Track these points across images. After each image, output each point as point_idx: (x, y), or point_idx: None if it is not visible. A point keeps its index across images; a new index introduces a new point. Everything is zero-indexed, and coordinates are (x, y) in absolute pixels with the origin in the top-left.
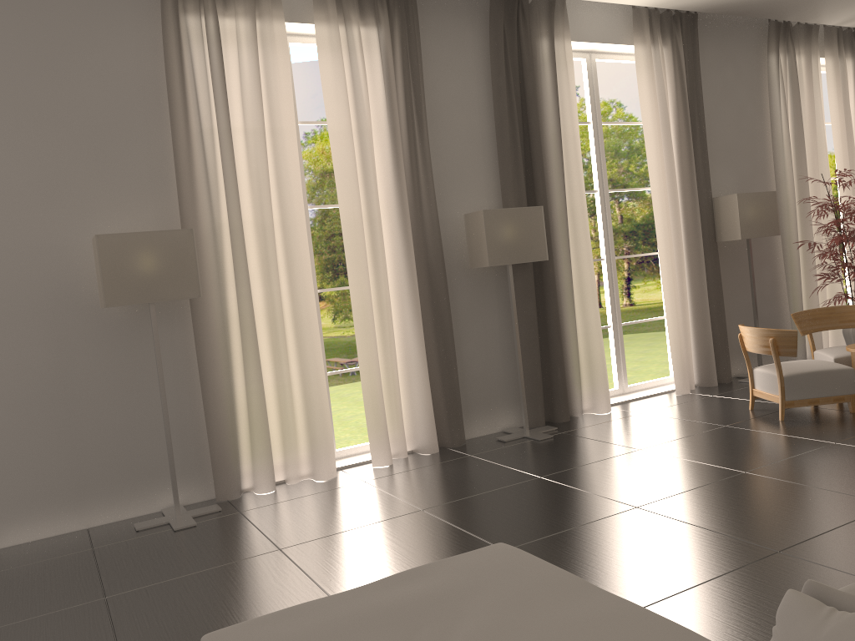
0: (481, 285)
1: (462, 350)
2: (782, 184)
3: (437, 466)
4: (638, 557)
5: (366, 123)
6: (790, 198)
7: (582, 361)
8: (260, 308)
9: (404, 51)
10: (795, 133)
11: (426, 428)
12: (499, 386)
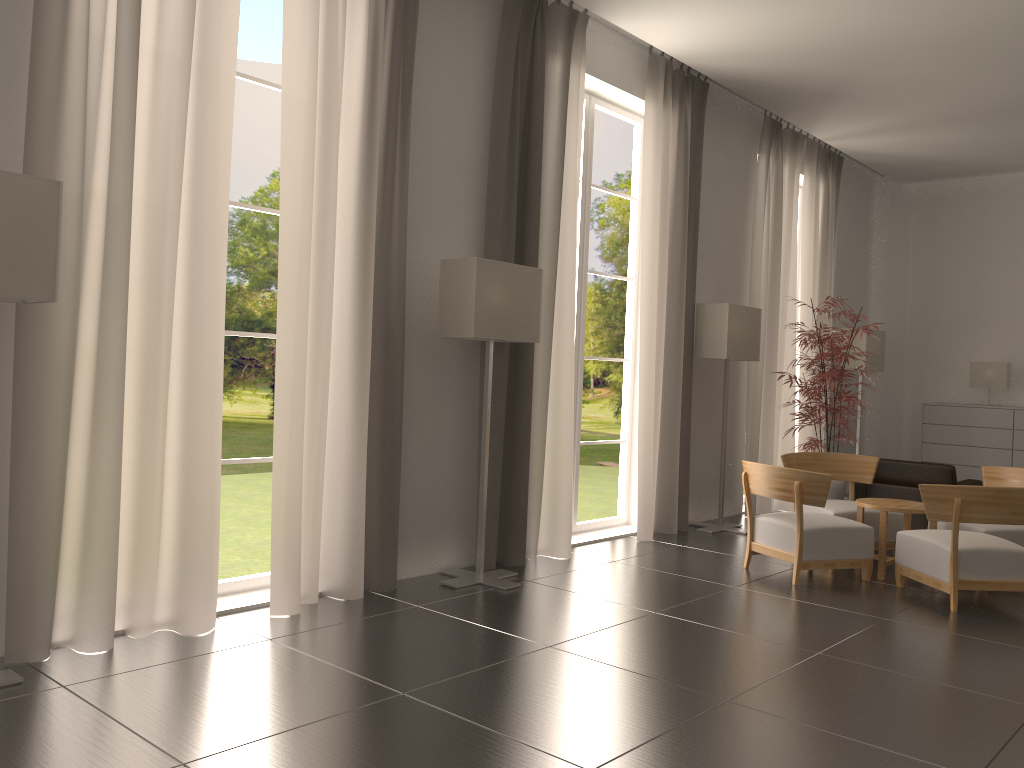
0: (442, 362)
1: (406, 452)
2: (756, 304)
3: (378, 621)
4: None
5: (337, 95)
6: (761, 321)
7: (544, 486)
8: (130, 341)
9: (399, 12)
10: (773, 248)
11: (352, 560)
12: (444, 507)
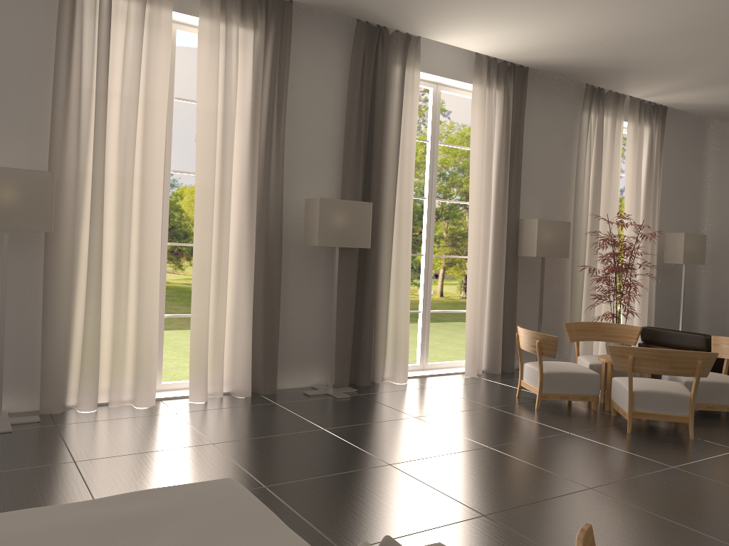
0: (312, 260)
1: (286, 313)
2: (578, 217)
3: (243, 409)
4: (371, 506)
5: (230, 108)
6: (583, 229)
7: (389, 337)
8: (110, 250)
9: (275, 54)
10: (595, 178)
11: (242, 375)
12: (315, 347)
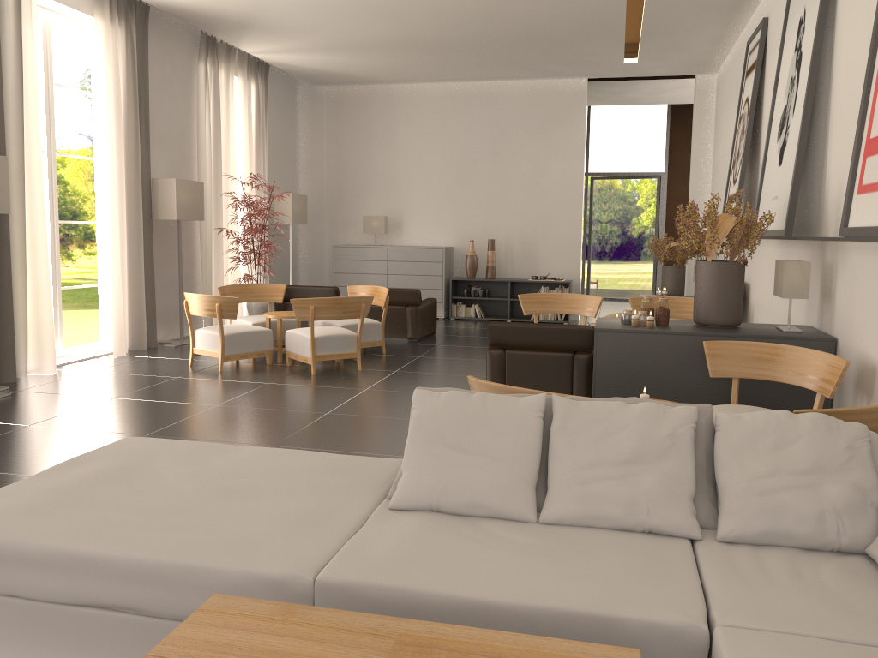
0: None
1: None
2: (204, 177)
3: None
4: None
5: None
6: (208, 190)
7: (29, 322)
8: None
9: None
10: (215, 135)
11: None
12: None
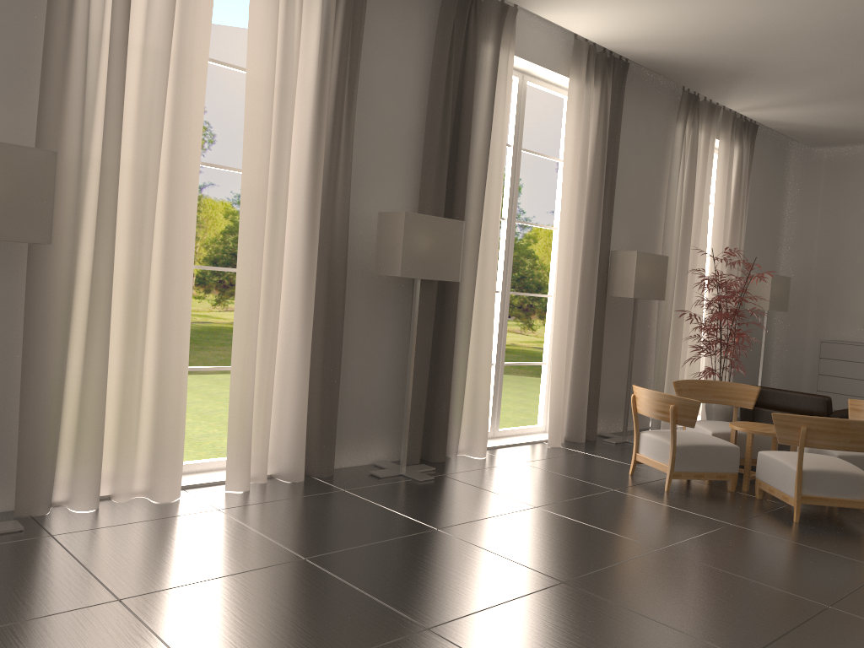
0: (379, 295)
1: (346, 366)
2: (668, 251)
3: (308, 500)
4: None
5: (292, 79)
6: (672, 266)
7: (466, 398)
8: (119, 273)
9: (348, 10)
10: (686, 204)
11: (295, 451)
12: (378, 412)
